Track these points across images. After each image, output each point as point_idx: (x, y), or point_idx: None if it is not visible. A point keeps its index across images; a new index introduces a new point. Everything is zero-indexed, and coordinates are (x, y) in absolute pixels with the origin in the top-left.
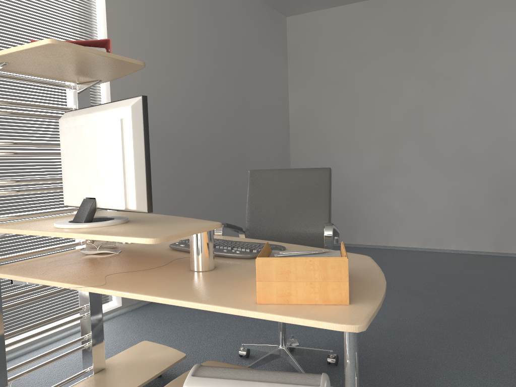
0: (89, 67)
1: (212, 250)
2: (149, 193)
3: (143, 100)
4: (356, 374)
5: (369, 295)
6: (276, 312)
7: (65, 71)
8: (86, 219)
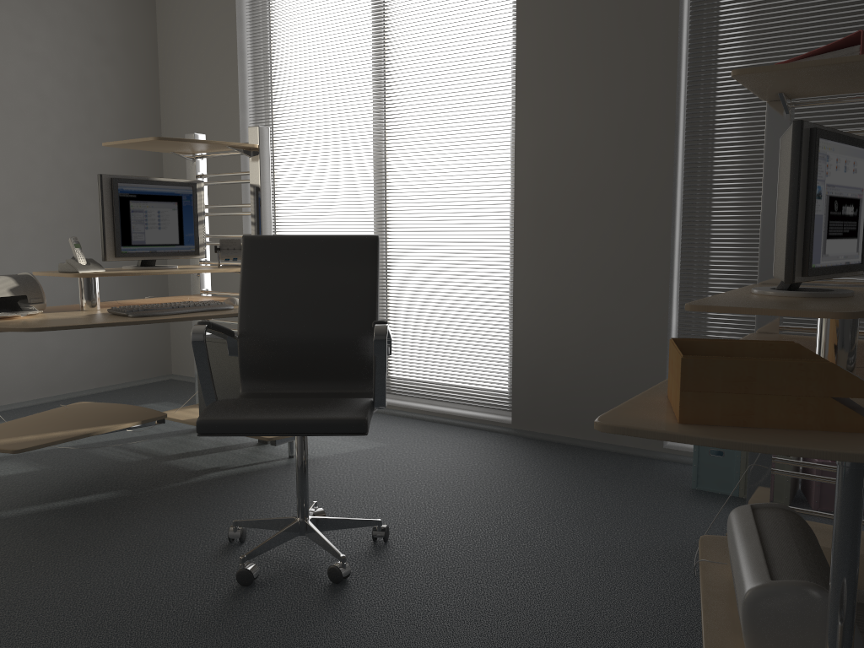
0: (861, 74)
1: (837, 354)
2: (789, 256)
3: (794, 127)
4: (832, 612)
5: (737, 435)
6: (636, 400)
7: (862, 83)
8: (780, 286)
